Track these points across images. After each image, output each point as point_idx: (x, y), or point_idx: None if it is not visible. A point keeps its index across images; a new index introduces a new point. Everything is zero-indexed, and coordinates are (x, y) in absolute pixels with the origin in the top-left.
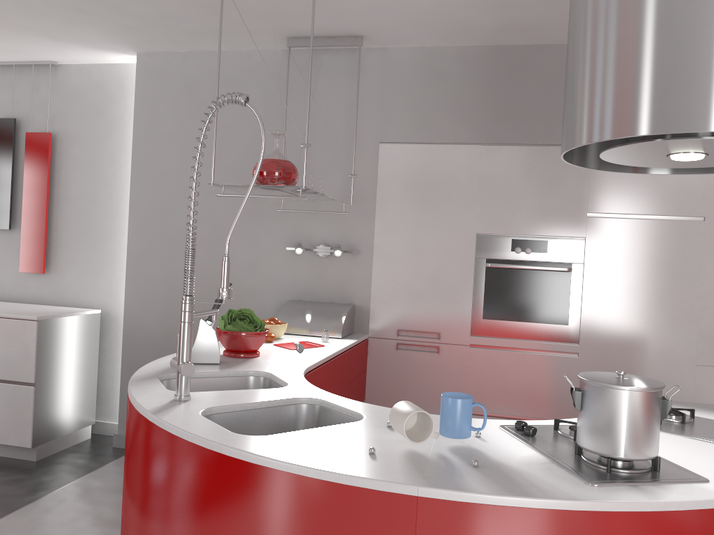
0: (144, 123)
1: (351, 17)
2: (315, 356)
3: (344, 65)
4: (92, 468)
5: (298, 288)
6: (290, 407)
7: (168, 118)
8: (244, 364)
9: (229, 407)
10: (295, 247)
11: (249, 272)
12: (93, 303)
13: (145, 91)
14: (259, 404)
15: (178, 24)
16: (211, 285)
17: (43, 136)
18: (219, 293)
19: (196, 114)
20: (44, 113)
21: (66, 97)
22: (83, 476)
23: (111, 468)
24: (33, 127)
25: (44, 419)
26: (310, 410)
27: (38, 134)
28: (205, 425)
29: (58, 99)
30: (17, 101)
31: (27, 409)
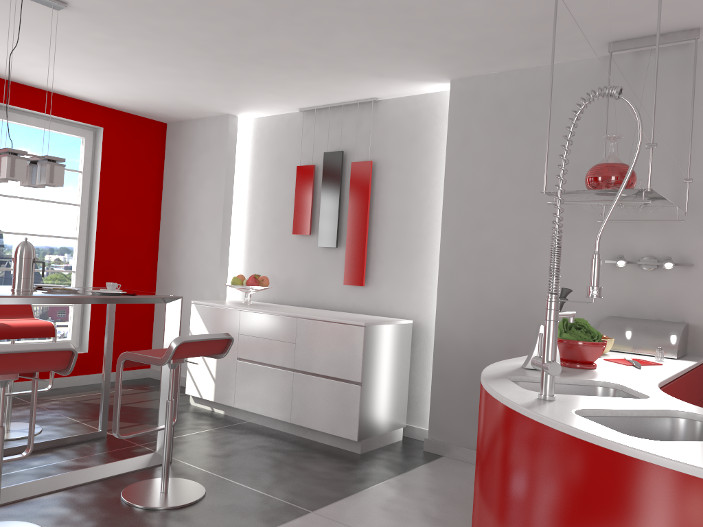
0: (456, 144)
1: (690, 7)
2: (659, 373)
3: (673, 63)
4: (409, 467)
5: (617, 304)
6: (663, 419)
7: (479, 138)
8: (585, 374)
9: (600, 411)
10: (616, 260)
11: (562, 286)
12: (405, 314)
13: (457, 115)
14: (630, 412)
15: (497, 45)
16: (521, 299)
17: (365, 164)
18: (589, 291)
19: (507, 131)
20: (366, 144)
21: (384, 129)
22: (402, 473)
23: (425, 470)
24: (357, 157)
25: (367, 416)
26: (687, 426)
27: (361, 162)
28: (589, 424)
29: (377, 131)
30: (344, 136)
31: (354, 406)
